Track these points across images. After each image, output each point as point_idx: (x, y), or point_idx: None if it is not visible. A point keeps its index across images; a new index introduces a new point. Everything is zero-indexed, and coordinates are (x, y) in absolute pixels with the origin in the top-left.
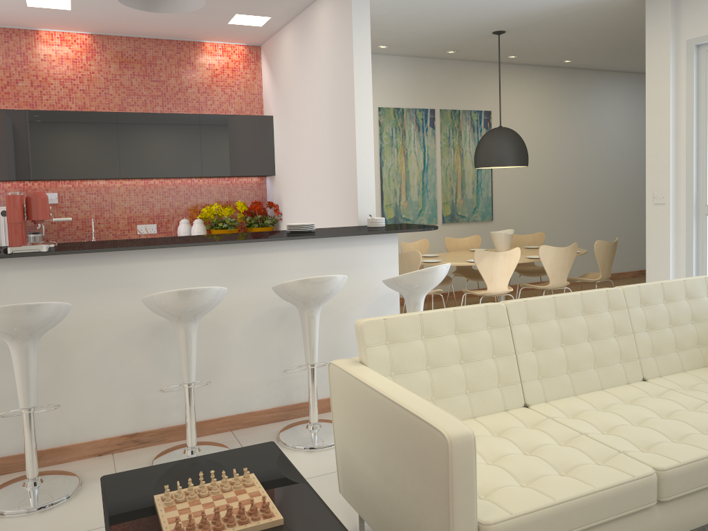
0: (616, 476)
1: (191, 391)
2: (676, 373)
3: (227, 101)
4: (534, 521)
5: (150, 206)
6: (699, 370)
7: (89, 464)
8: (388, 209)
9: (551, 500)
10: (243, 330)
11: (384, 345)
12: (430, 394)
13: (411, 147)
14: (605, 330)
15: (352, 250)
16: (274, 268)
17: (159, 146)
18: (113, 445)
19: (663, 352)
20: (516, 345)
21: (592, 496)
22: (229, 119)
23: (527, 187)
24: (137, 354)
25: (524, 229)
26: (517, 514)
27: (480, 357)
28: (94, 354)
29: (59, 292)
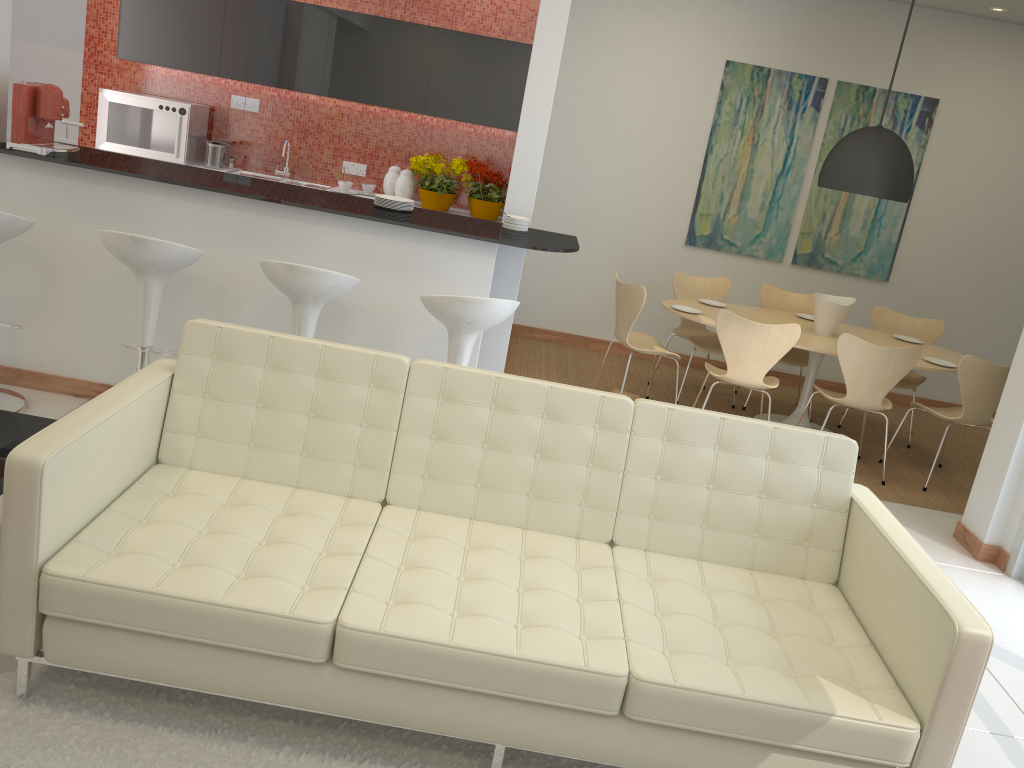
0: (274, 603)
1: (143, 356)
2: (682, 556)
3: (493, 16)
4: (109, 597)
5: (364, 140)
6: (724, 569)
7: (56, 400)
8: (702, 220)
9: (148, 586)
10: (257, 309)
11: (208, 358)
12: (248, 437)
13: (767, 133)
14: (571, 451)
15: (423, 249)
16: (309, 244)
17: (376, 62)
18: (91, 390)
19: (671, 519)
20: (402, 421)
21: (207, 607)
22: (475, 41)
23: (977, 242)
24: (130, 299)
25: (947, 311)
26: (88, 579)
27: (339, 418)
28: (85, 285)
29: (58, 206)
